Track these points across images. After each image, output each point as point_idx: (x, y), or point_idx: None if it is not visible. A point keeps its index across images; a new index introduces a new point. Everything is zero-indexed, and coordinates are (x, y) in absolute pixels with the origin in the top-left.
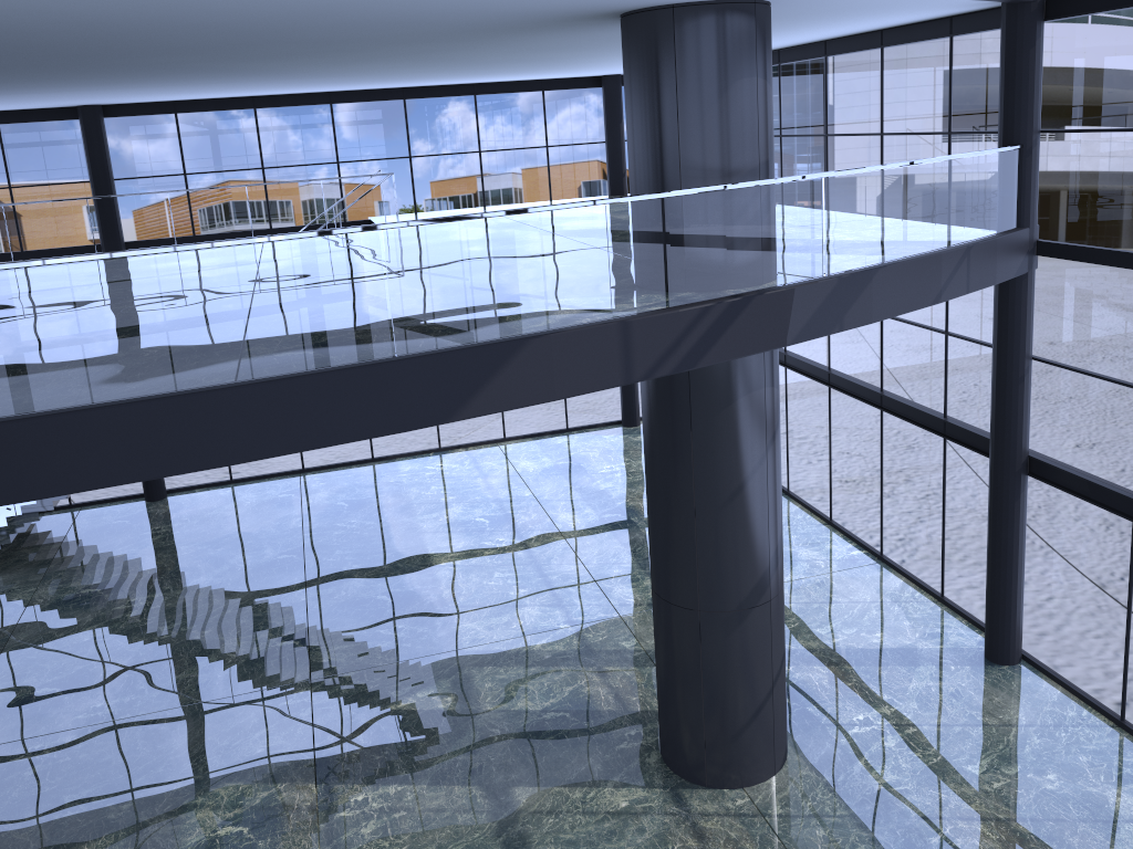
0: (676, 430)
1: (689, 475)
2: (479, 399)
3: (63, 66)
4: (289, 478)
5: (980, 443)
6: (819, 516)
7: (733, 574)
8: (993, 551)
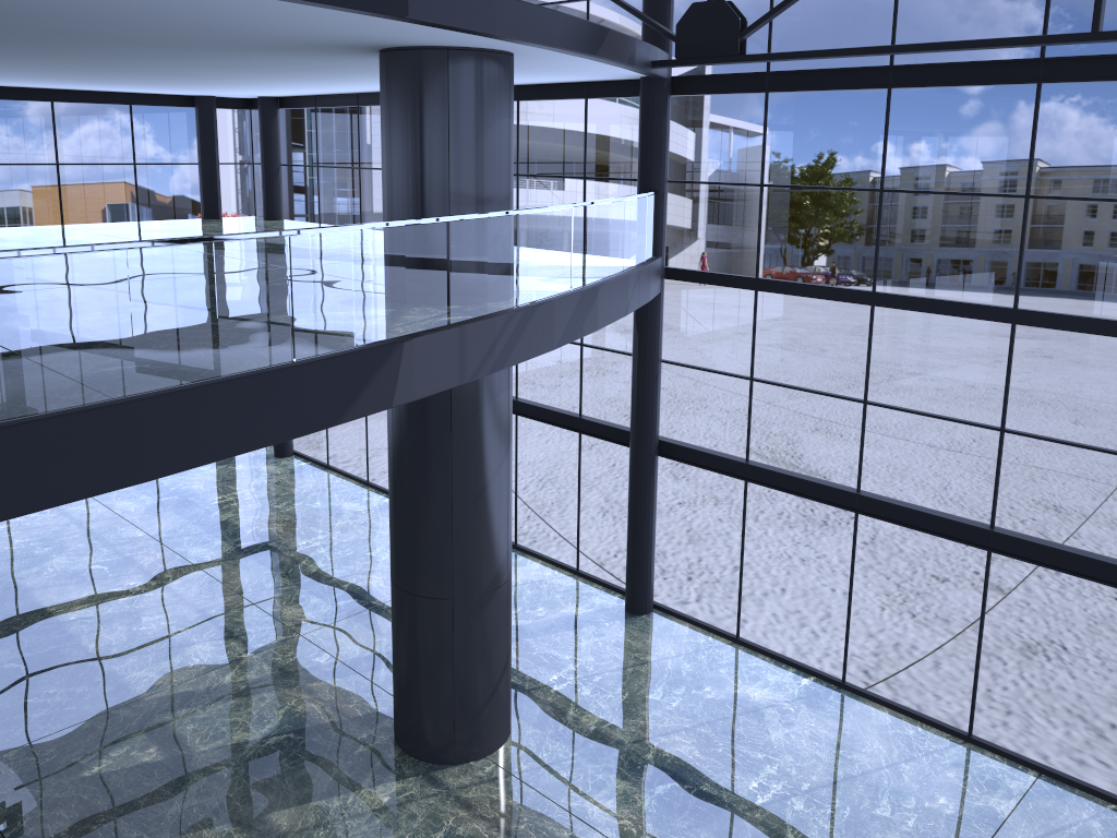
0: (436, 433)
1: (448, 474)
2: (361, 401)
3: None
4: None
5: (614, 435)
6: None
7: (483, 560)
8: (634, 521)
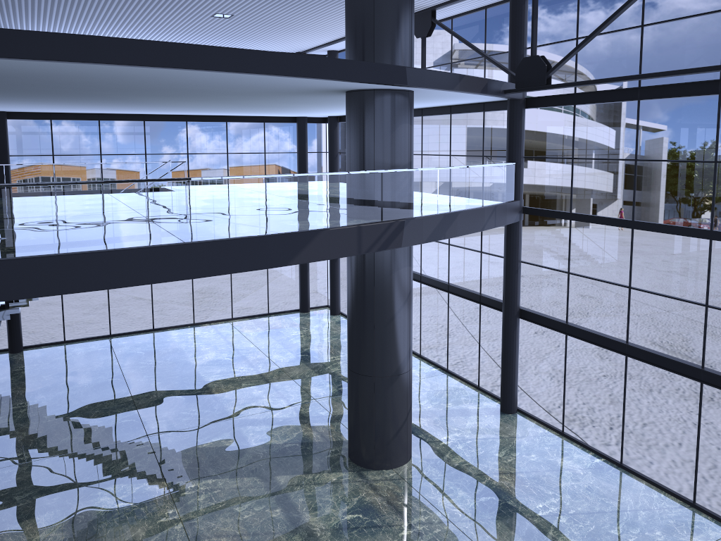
0: (367, 286)
1: (372, 308)
2: (299, 256)
3: (50, 92)
4: (102, 339)
5: (497, 305)
6: (414, 353)
7: (391, 357)
8: (504, 356)
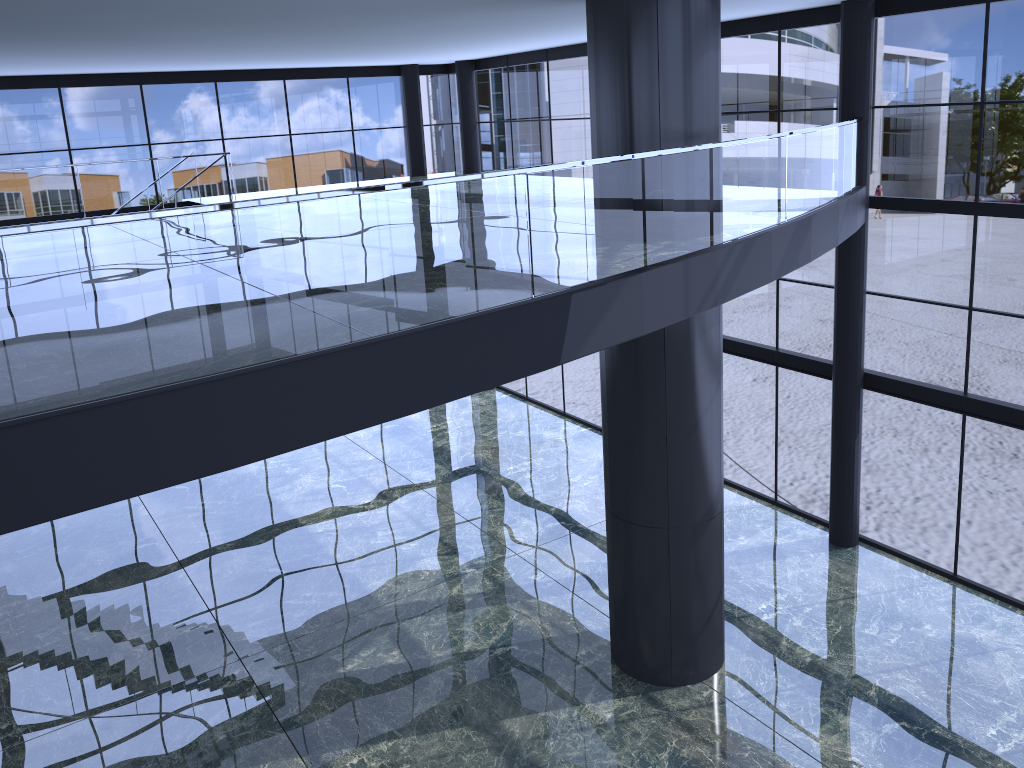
0: (650, 367)
1: (662, 407)
2: (595, 336)
3: None
4: None
5: (814, 367)
6: None
7: (697, 491)
8: (838, 454)
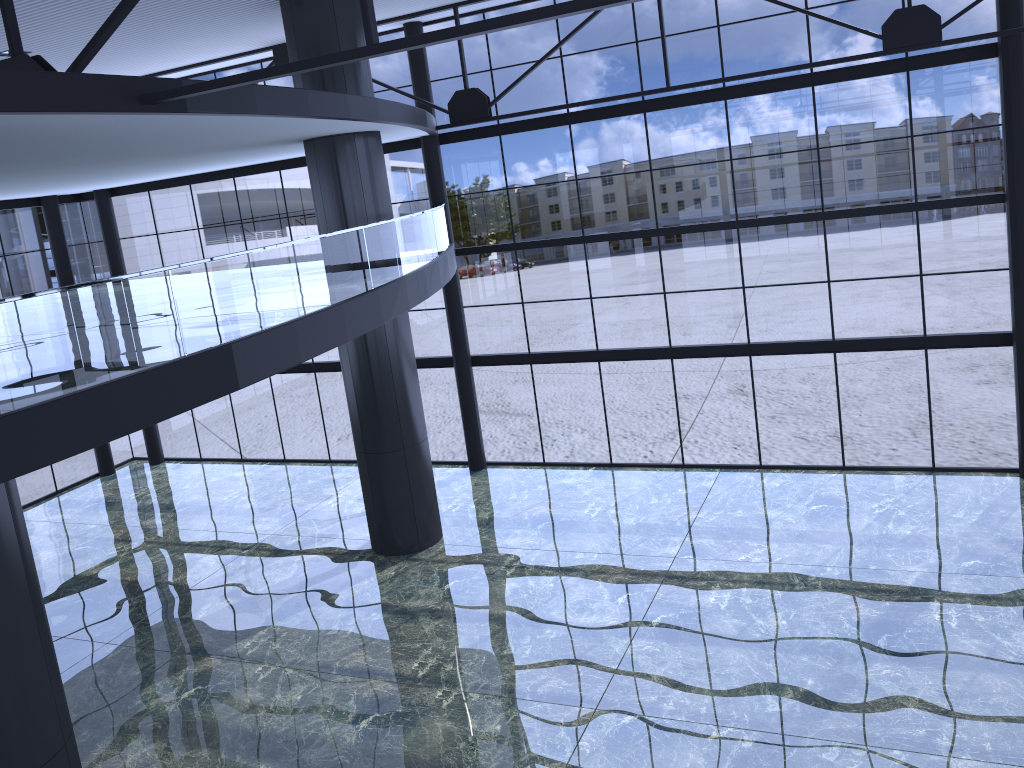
0: (380, 351)
1: (390, 374)
2: (395, 308)
3: None
4: None
5: (438, 363)
6: (319, 462)
7: (415, 422)
8: (466, 410)
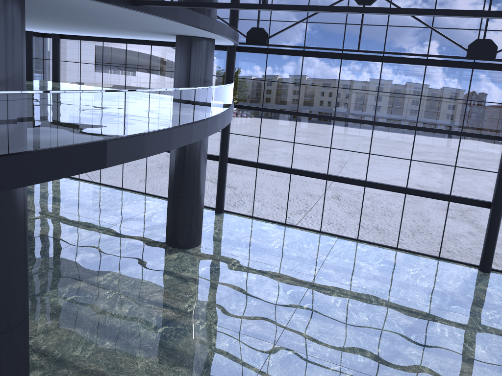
0: (192, 148)
1: (194, 160)
2: (212, 130)
3: None
4: None
5: (211, 157)
6: (139, 193)
7: (201, 186)
8: (220, 183)
